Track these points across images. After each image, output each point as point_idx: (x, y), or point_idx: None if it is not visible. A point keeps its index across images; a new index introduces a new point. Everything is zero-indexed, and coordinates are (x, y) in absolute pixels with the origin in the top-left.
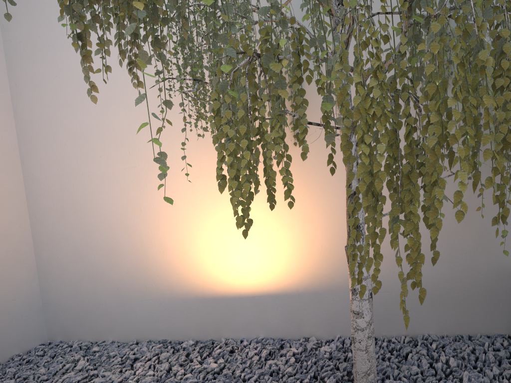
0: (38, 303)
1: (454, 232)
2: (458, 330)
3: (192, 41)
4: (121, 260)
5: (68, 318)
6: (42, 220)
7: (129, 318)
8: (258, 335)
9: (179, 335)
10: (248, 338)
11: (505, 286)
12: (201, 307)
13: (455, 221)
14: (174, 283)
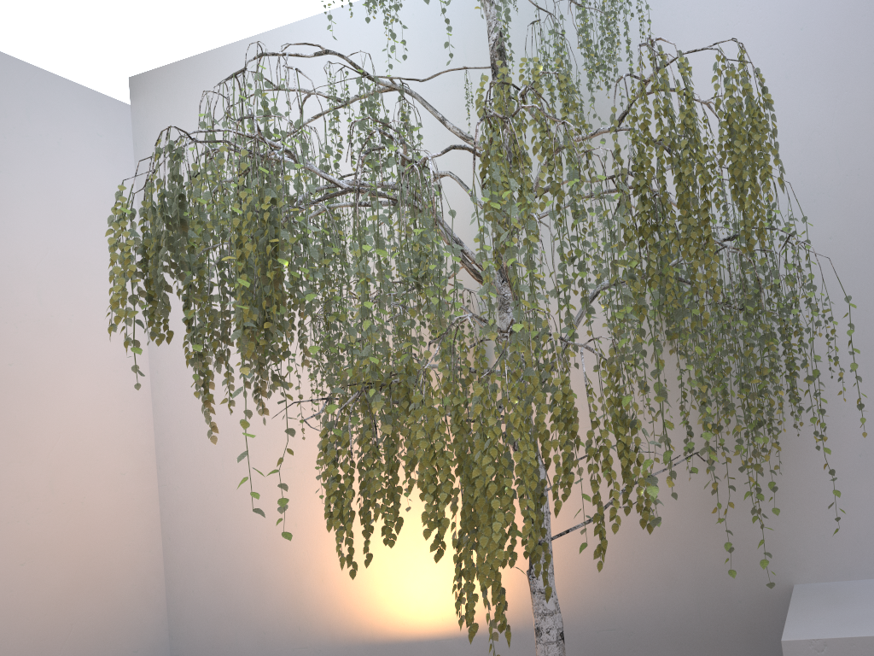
0: (165, 655)
1: (697, 541)
2: None
3: None
4: (269, 592)
5: None
6: (177, 542)
7: None
8: None
9: None
10: None
11: (773, 617)
12: None
13: (696, 526)
14: (336, 623)
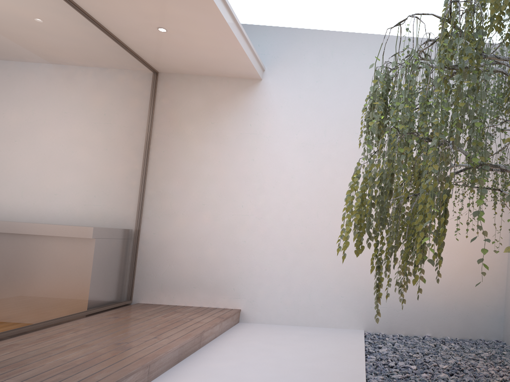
0: (501, 313)
1: None
2: None
3: None
4: None
5: (509, 329)
6: None
7: None
8: None
9: None
10: None
11: None
12: None
13: None
14: None
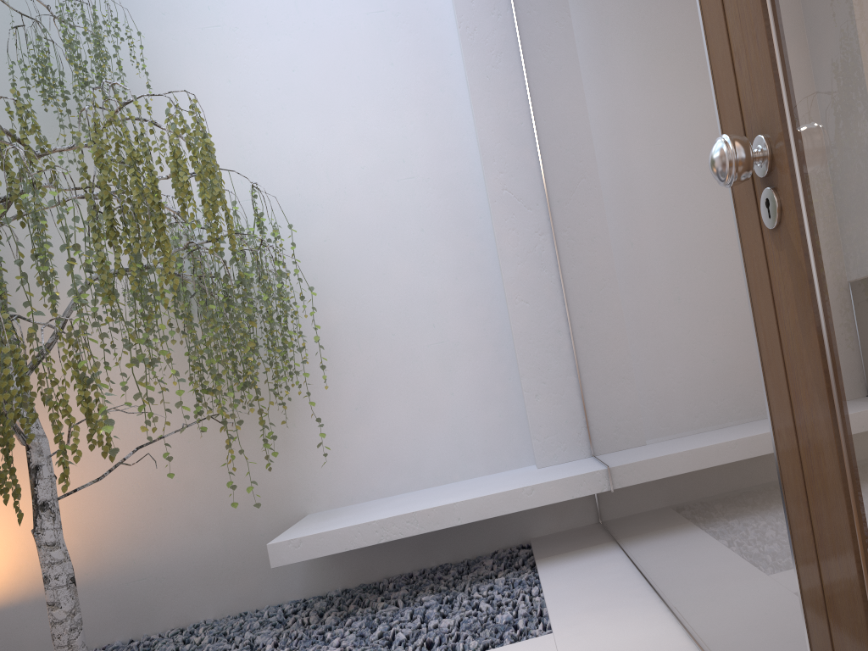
0: None
1: (222, 491)
2: (243, 607)
3: None
4: None
5: None
6: None
7: None
8: None
9: None
10: None
11: None
12: None
13: (220, 479)
14: None
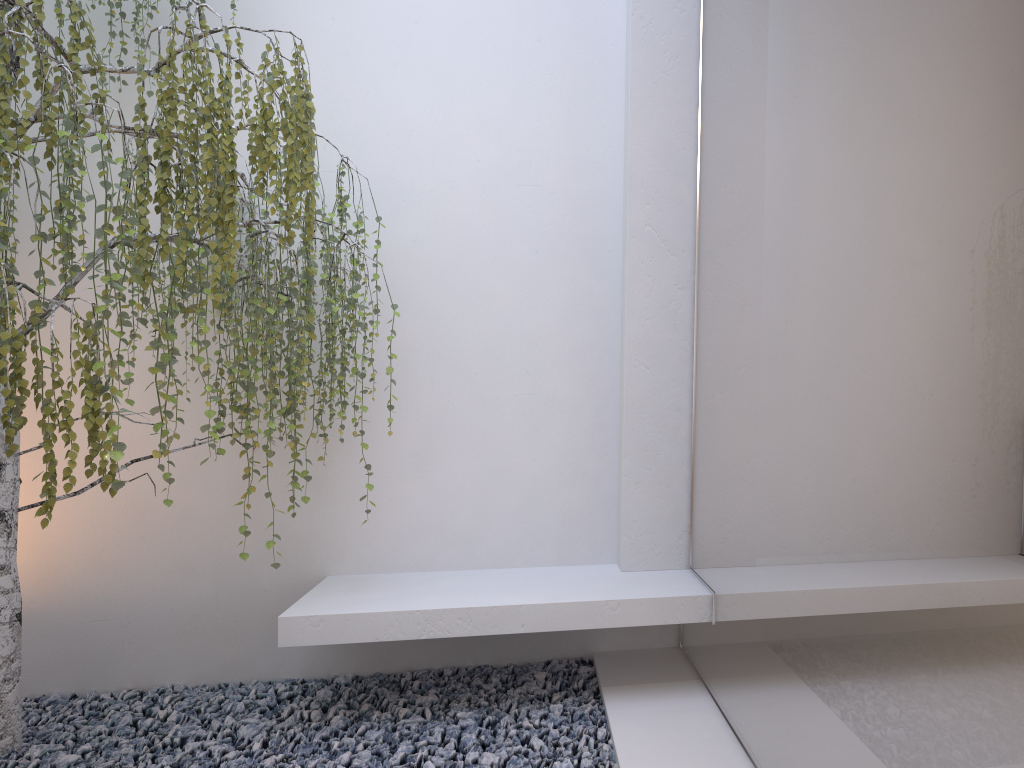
0: None
1: (225, 528)
2: (224, 677)
3: None
4: None
5: None
6: None
7: None
8: None
9: None
10: None
11: None
12: None
13: (226, 512)
14: None
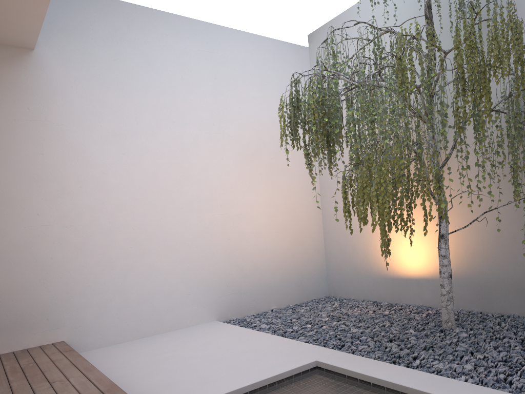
0: (324, 274)
1: None
2: None
3: (360, 148)
4: (357, 253)
5: (336, 284)
6: (327, 230)
7: (361, 287)
8: (419, 304)
9: (382, 299)
10: (414, 305)
11: None
12: (392, 283)
13: None
14: (380, 268)
